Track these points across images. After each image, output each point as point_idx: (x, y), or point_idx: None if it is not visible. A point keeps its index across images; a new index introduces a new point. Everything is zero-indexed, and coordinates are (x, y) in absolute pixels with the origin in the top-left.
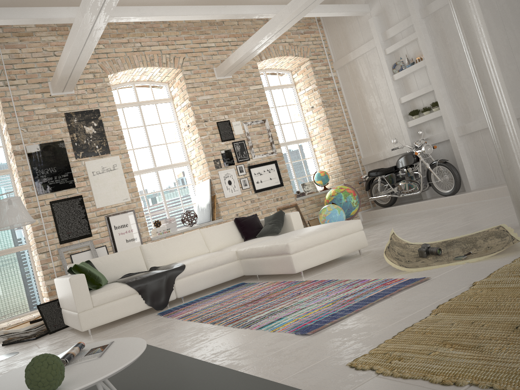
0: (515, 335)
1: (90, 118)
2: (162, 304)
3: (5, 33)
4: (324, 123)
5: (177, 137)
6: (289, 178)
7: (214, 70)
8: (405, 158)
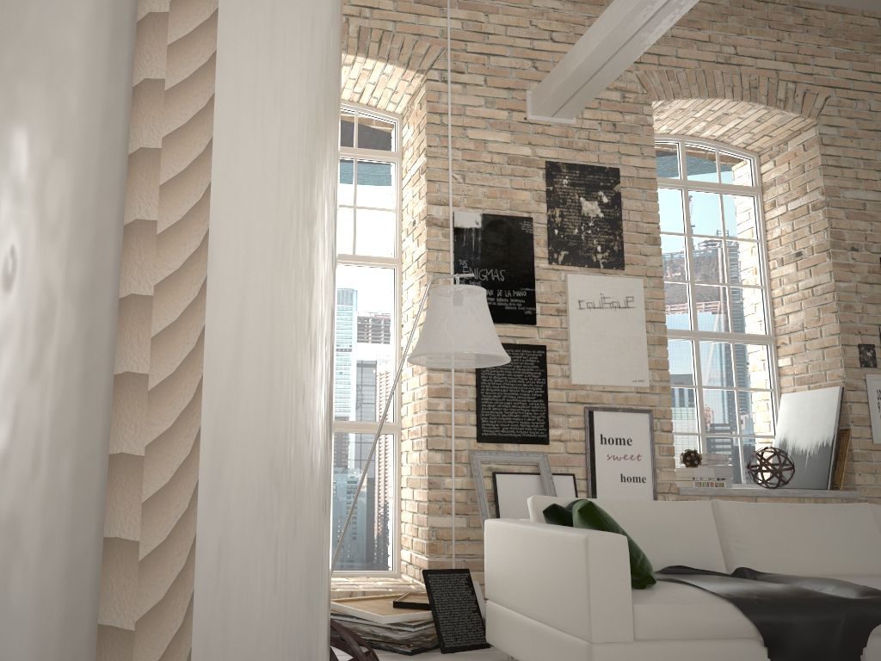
0: None
1: (597, 184)
2: None
3: None
4: None
5: (755, 277)
6: None
7: None
8: None
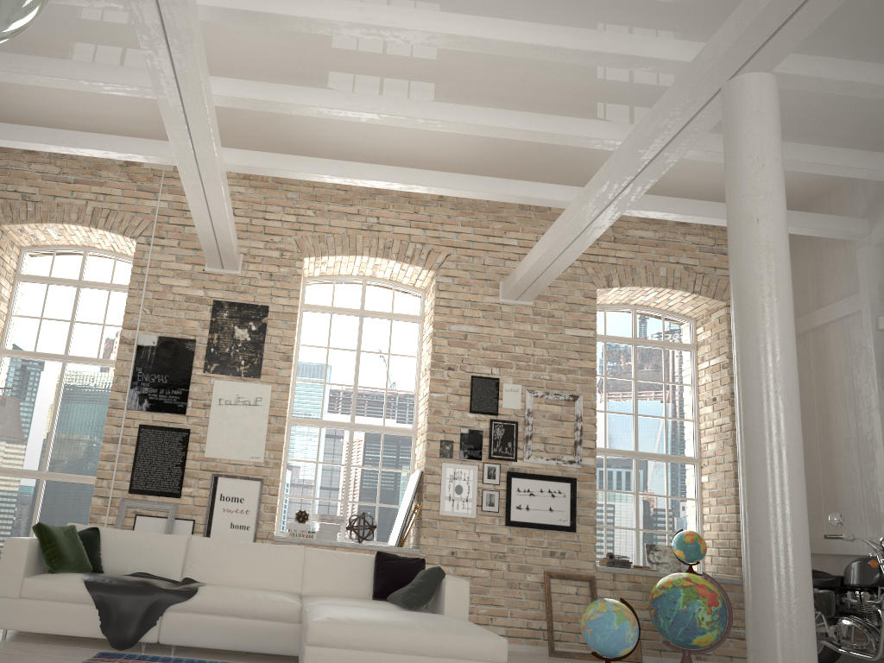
0: None
1: (249, 317)
2: (125, 641)
3: (176, 173)
4: (727, 437)
5: (410, 384)
6: (595, 521)
7: (500, 285)
8: (857, 567)
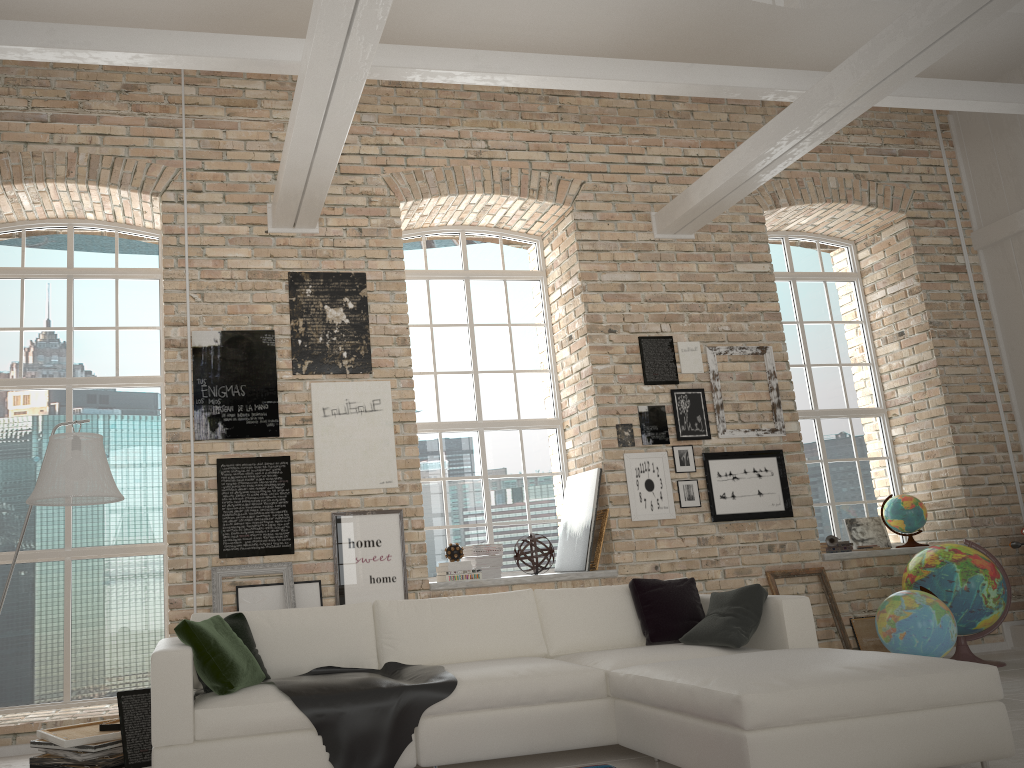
0: None
1: (342, 290)
2: None
3: (202, 97)
4: (929, 376)
5: (543, 361)
6: (812, 500)
7: (652, 217)
8: None
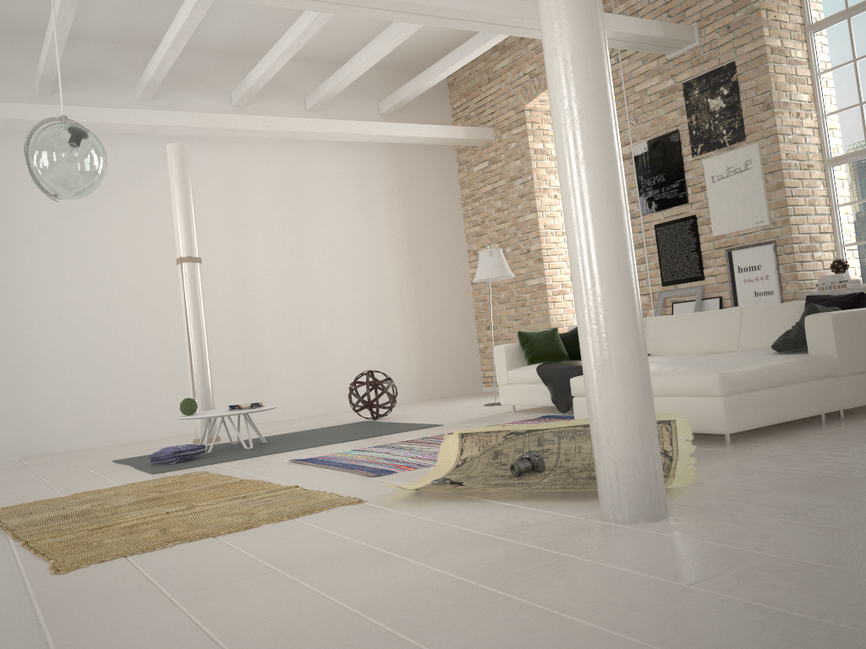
0: (150, 491)
1: (718, 83)
2: (564, 406)
3: None
4: None
5: None
6: None
7: None
8: None
